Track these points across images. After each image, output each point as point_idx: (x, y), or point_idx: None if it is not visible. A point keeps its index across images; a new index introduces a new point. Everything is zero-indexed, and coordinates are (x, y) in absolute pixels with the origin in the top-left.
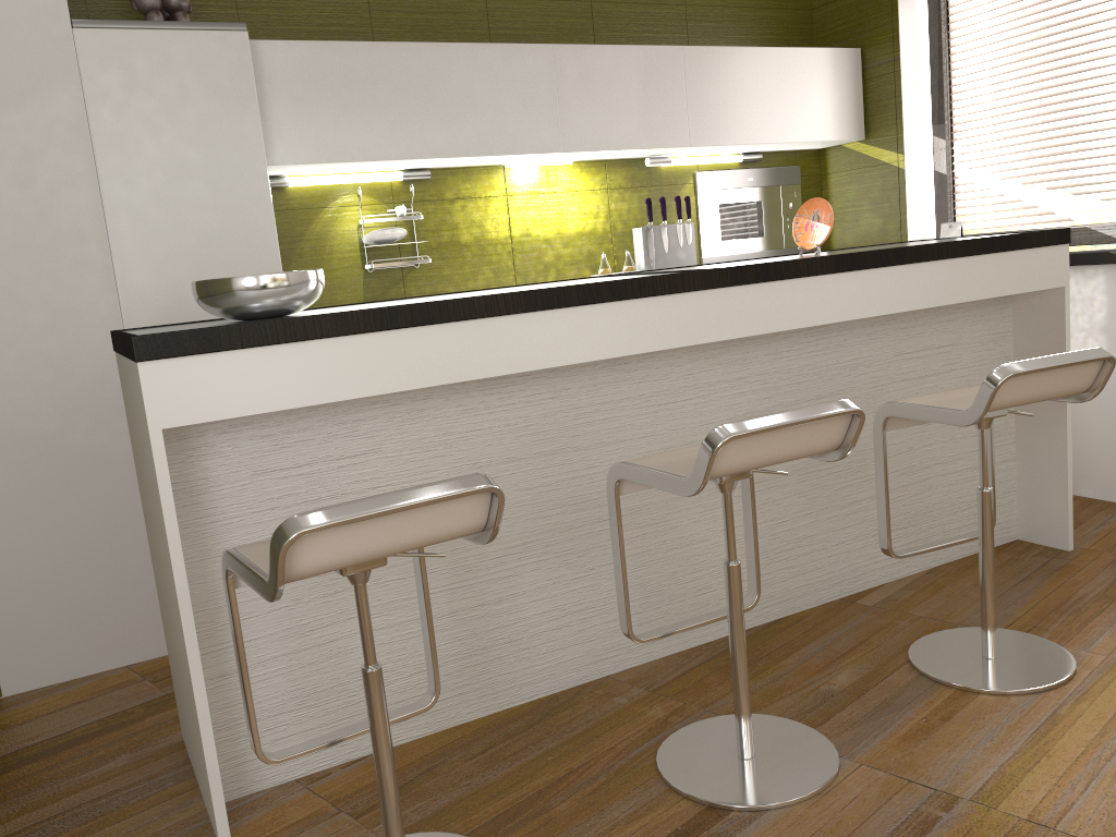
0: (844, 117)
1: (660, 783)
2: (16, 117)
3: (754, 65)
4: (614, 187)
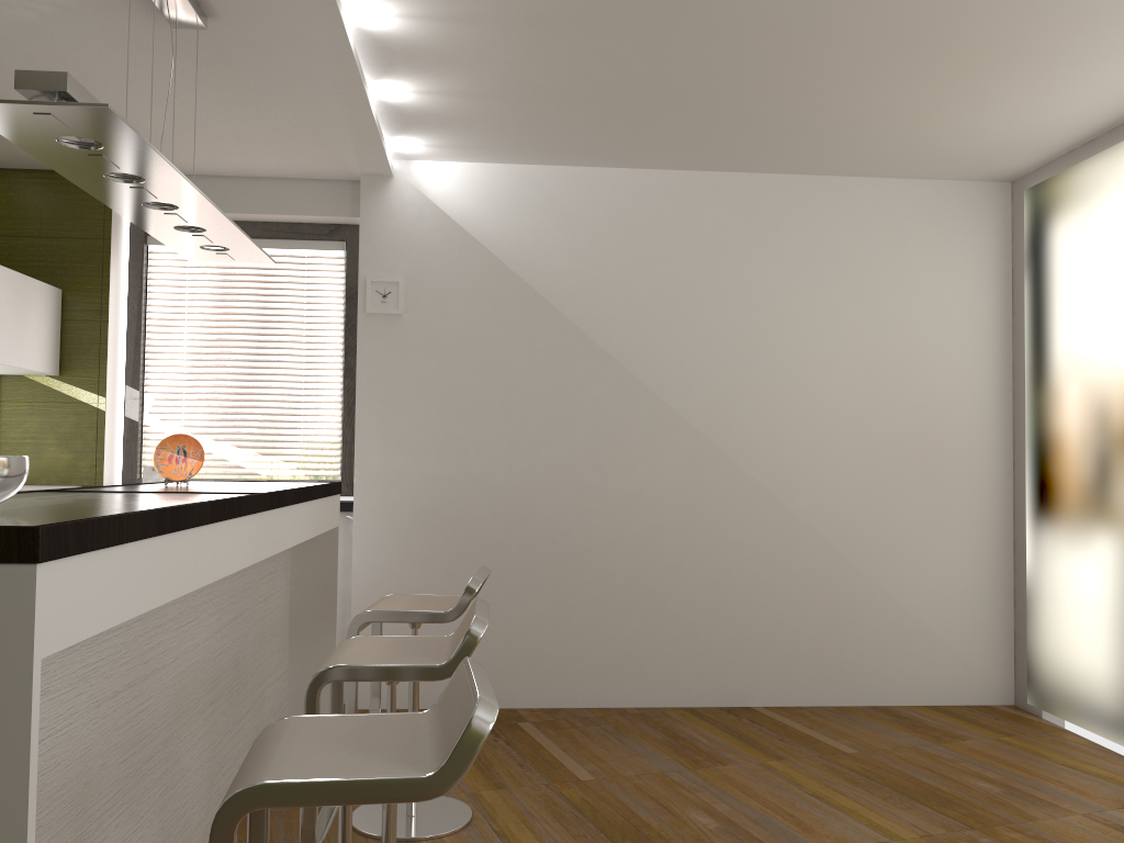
0: (48, 350)
1: None
2: None
3: None
4: None
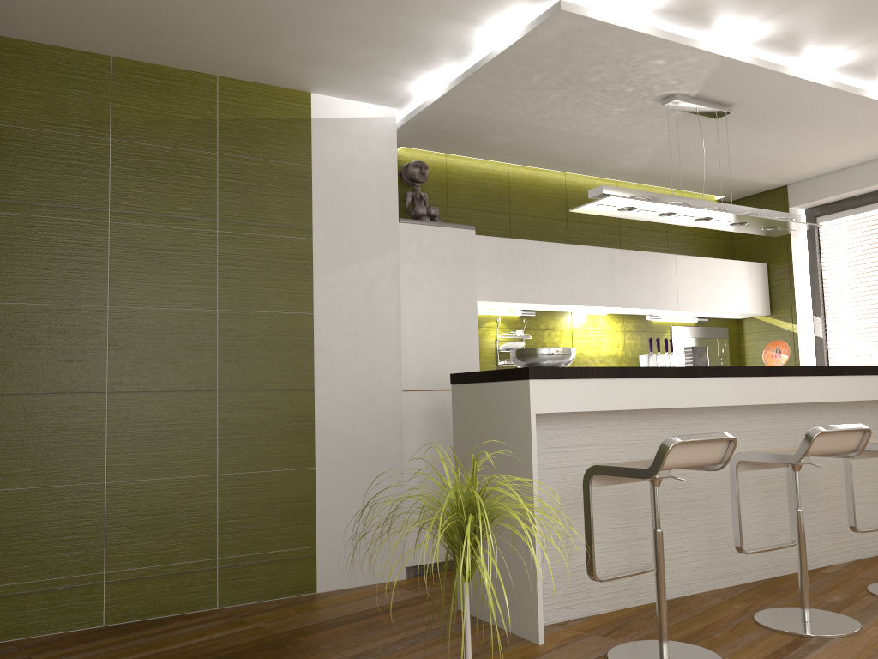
0: (758, 301)
1: (765, 629)
2: (369, 264)
3: (711, 268)
4: (627, 330)
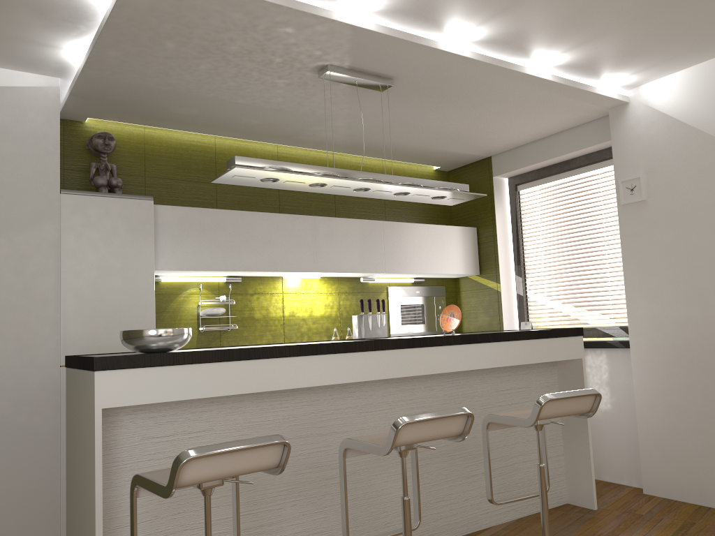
0: (468, 262)
1: None
2: (21, 237)
3: (420, 233)
4: (342, 292)
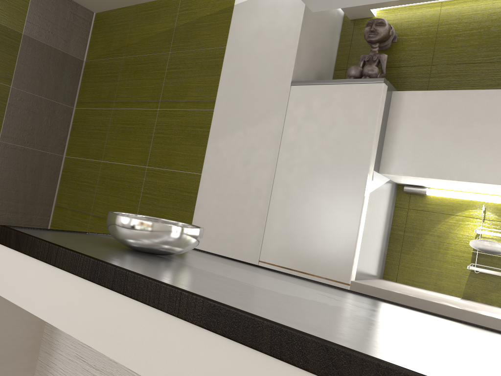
0: None
1: None
2: (253, 130)
3: None
4: None
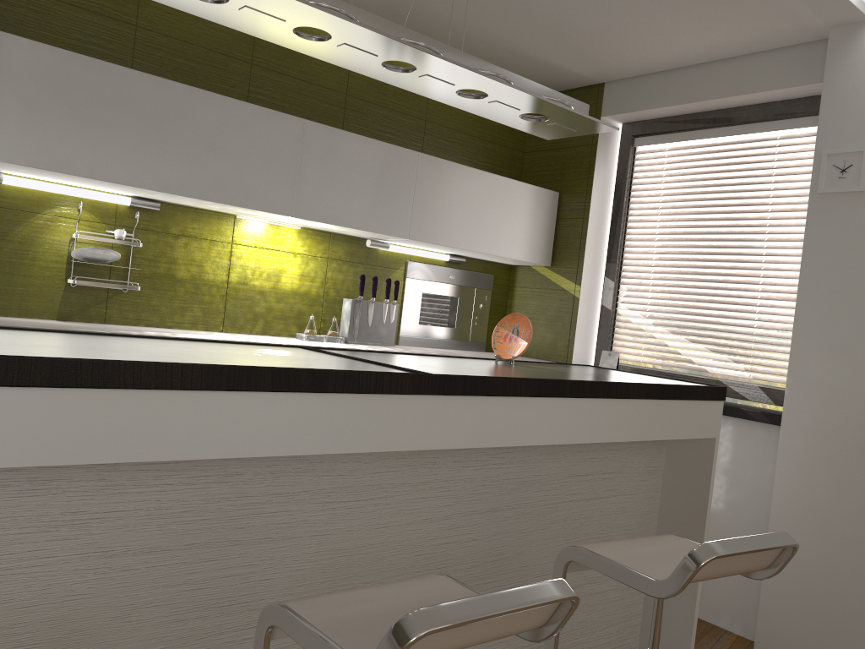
0: (537, 244)
1: None
2: None
3: (475, 184)
4: (334, 258)
